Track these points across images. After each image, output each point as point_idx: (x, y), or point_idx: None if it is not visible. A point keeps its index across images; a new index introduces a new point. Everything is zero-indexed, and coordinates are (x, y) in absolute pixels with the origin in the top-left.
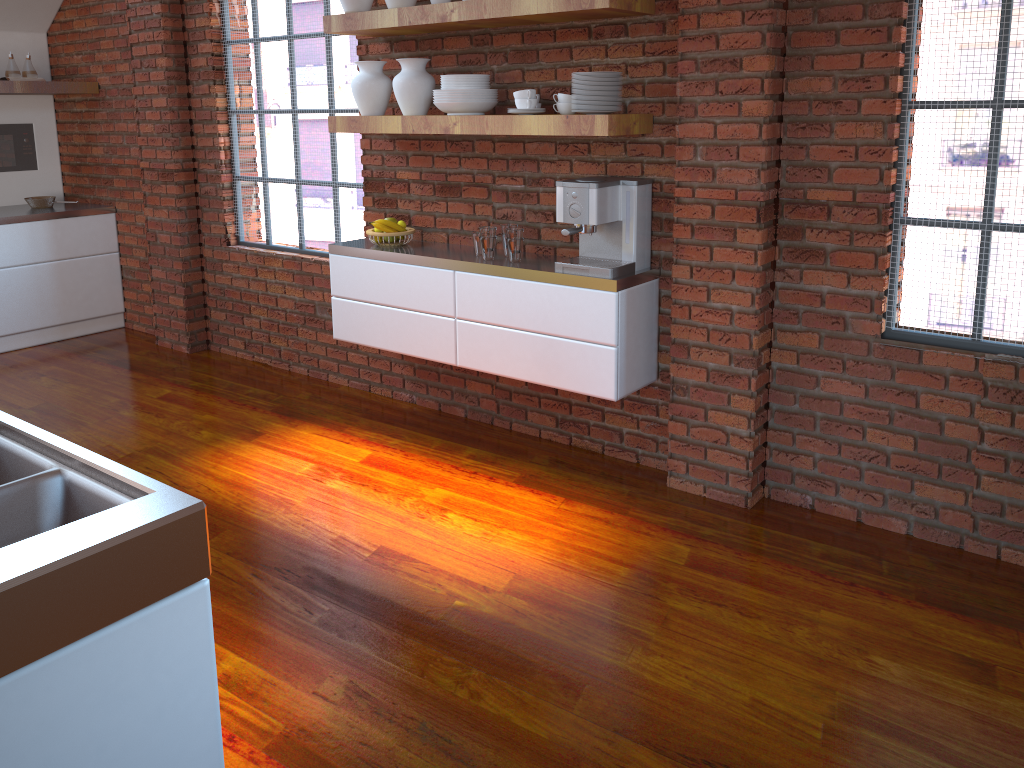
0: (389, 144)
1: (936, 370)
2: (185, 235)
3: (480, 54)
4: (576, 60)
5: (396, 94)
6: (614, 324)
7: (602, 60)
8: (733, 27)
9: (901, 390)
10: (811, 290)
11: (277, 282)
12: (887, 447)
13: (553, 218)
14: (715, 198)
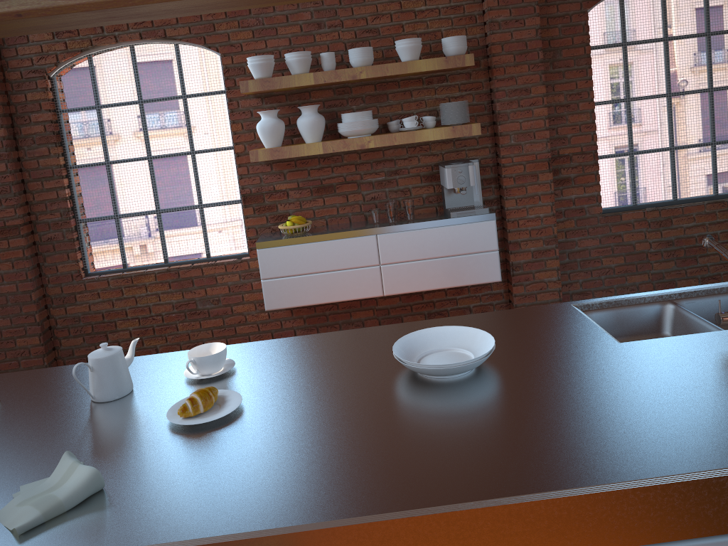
0: (266, 167)
1: (627, 222)
2: (33, 280)
3: (343, 99)
4: (415, 98)
5: (306, 129)
6: (496, 238)
7: (432, 96)
8: (523, 73)
9: (614, 235)
10: (566, 199)
11: (148, 294)
12: (611, 265)
13: (409, 192)
14: (525, 160)
